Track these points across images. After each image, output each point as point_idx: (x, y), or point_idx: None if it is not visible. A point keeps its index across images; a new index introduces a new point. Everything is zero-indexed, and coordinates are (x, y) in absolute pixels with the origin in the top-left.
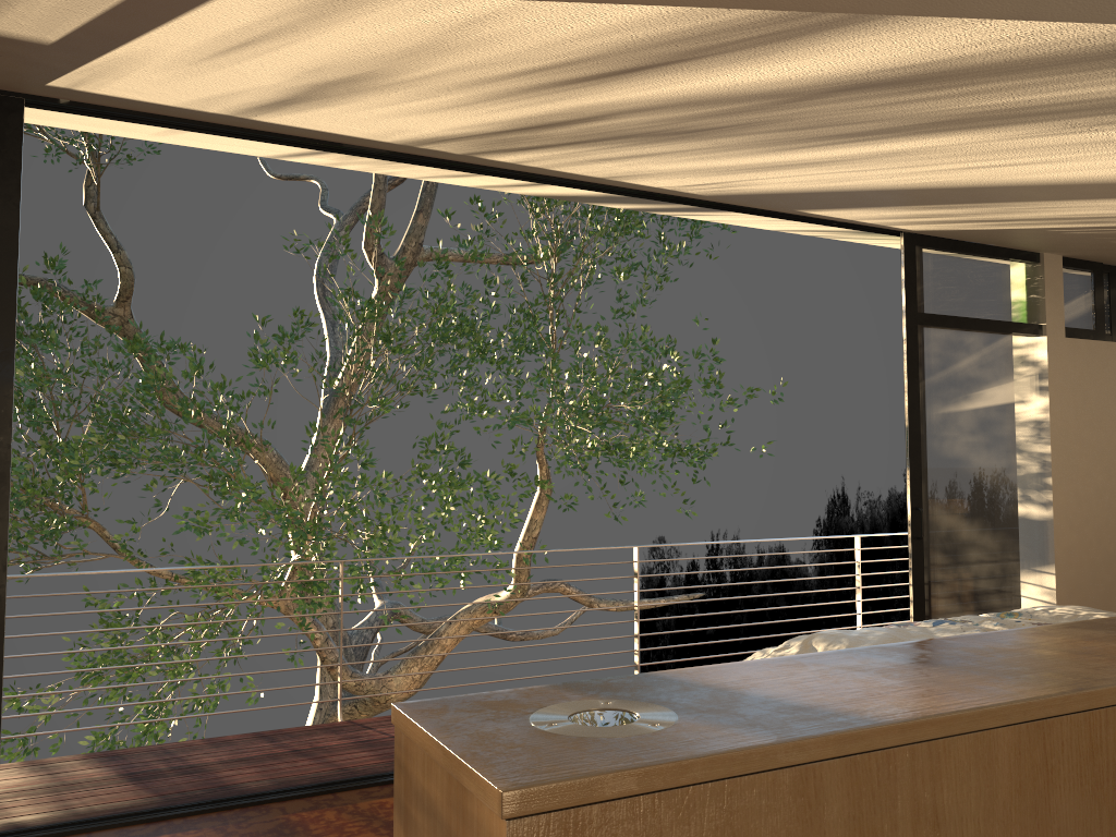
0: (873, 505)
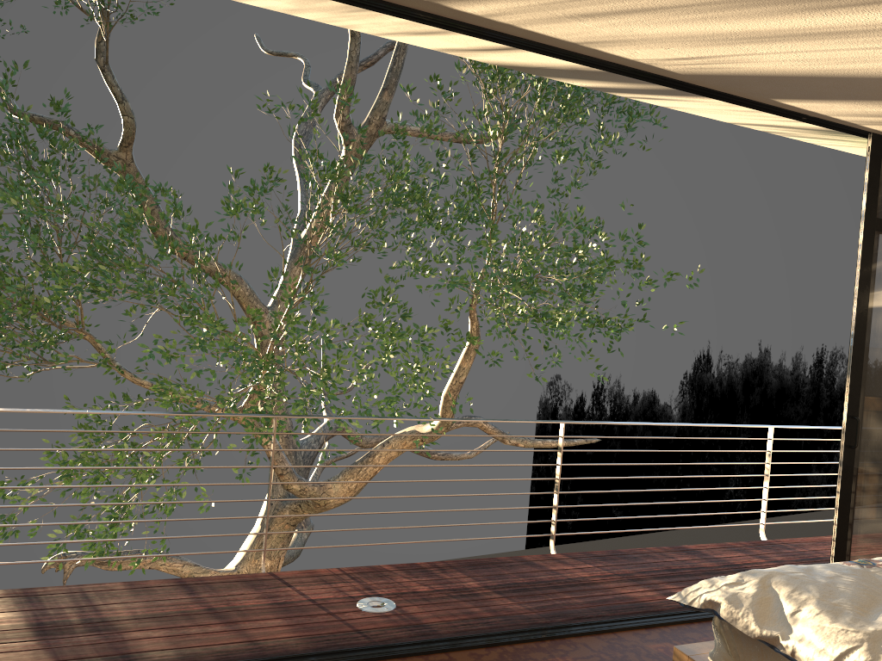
0: (731, 366)
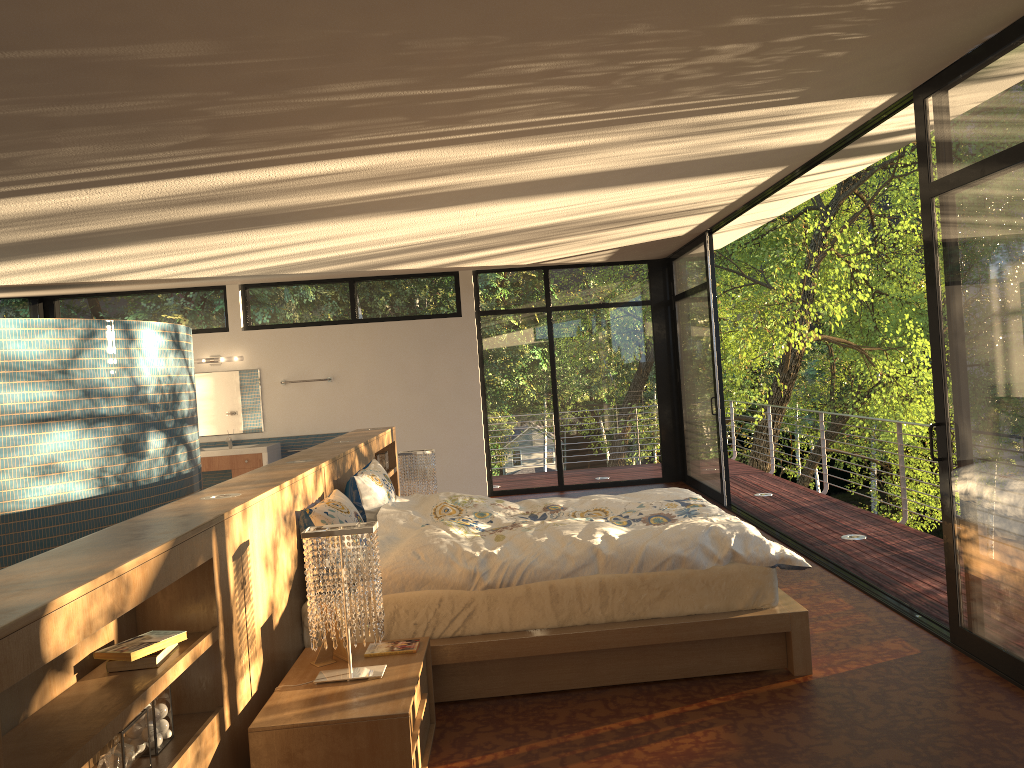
0: None
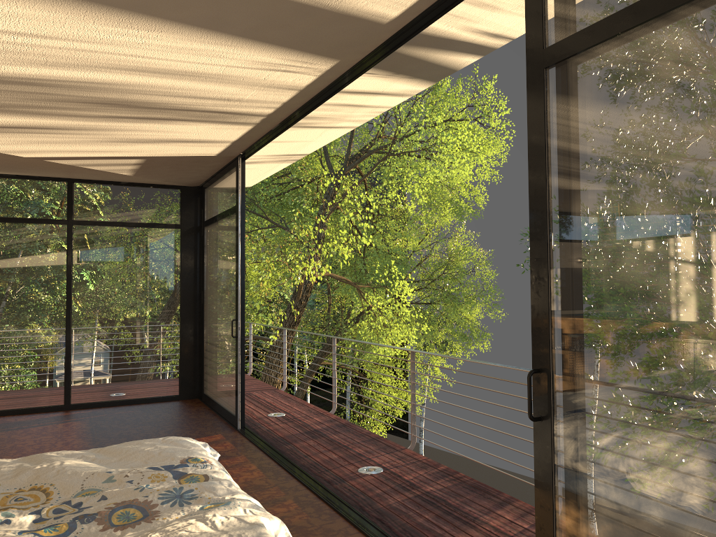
0: None
